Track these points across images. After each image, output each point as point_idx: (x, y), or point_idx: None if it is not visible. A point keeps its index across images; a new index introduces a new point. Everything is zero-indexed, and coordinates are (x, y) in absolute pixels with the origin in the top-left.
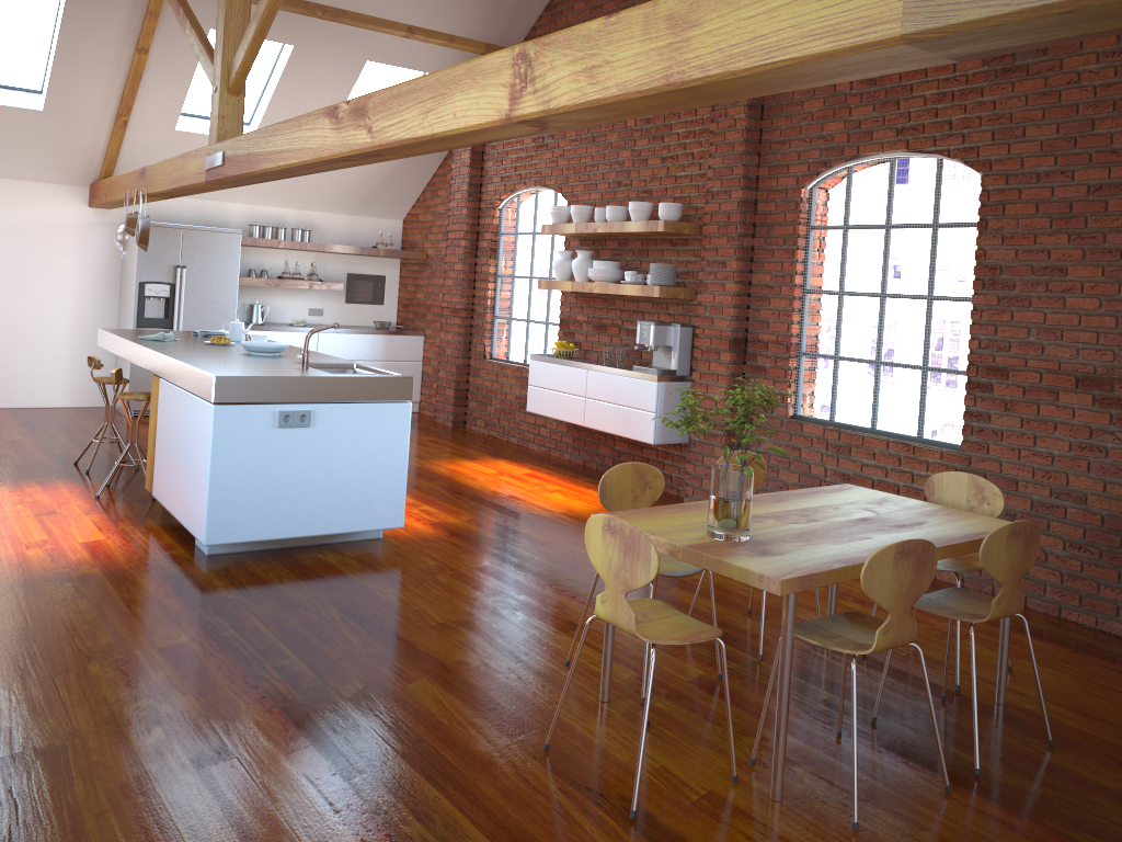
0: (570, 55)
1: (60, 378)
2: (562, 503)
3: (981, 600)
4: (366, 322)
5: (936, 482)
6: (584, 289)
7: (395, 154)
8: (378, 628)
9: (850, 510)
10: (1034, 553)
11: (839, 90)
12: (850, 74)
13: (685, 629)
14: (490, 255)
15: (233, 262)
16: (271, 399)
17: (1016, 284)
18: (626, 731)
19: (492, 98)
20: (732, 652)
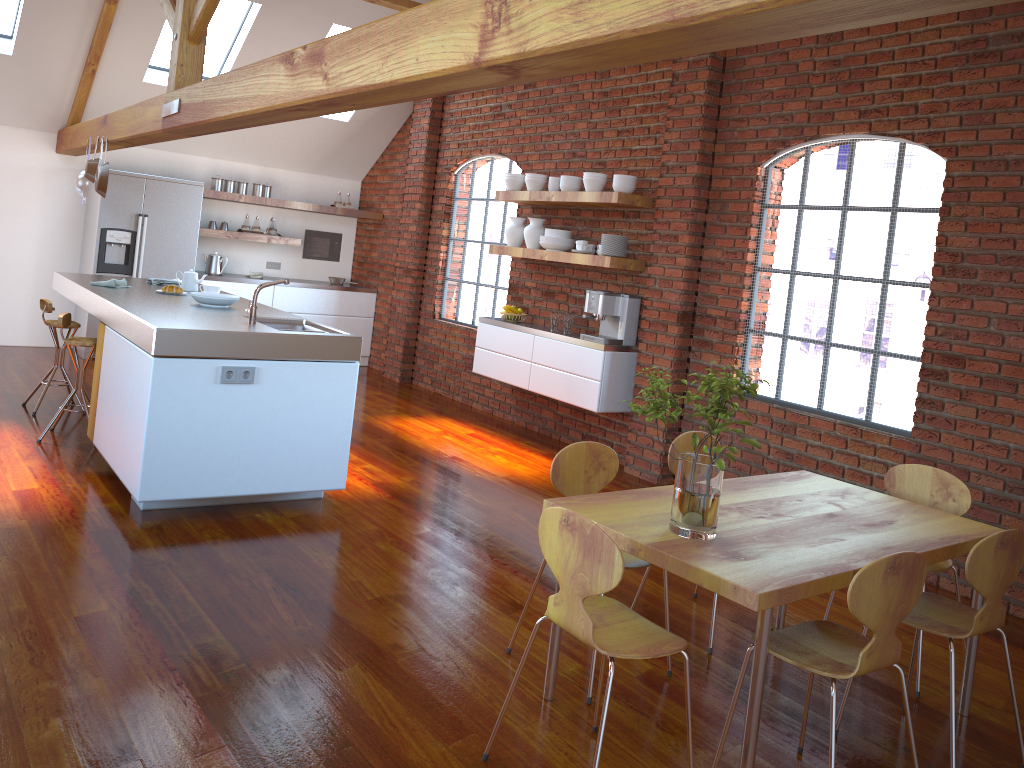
0: None
1: (21, 318)
2: (505, 467)
3: (954, 608)
4: (321, 278)
5: (897, 474)
6: (535, 256)
7: (351, 103)
8: (311, 602)
9: (815, 503)
10: (1019, 564)
11: (802, 70)
12: (909, 9)
13: (645, 638)
14: (444, 219)
15: (195, 213)
16: (214, 354)
17: (978, 272)
18: (571, 739)
19: (460, 40)
20: None
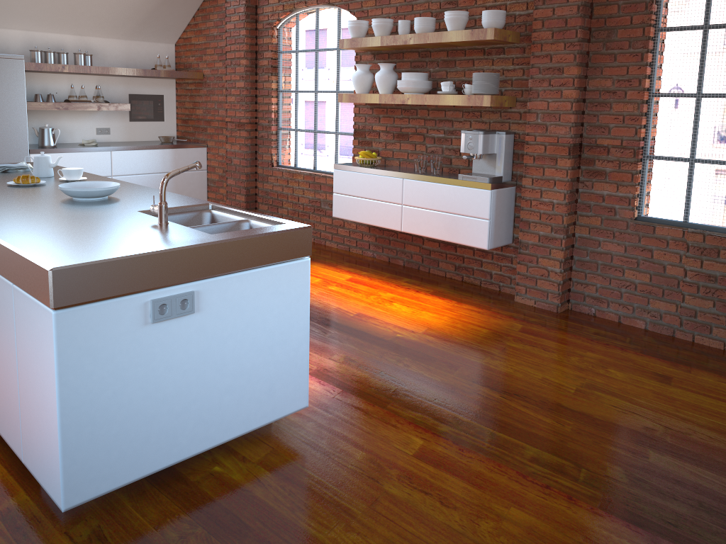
0: None
1: None
2: (413, 318)
3: None
4: (150, 138)
5: None
6: (395, 101)
7: None
8: None
9: None
10: None
11: None
12: None
13: None
14: (271, 73)
15: (19, 88)
16: (139, 287)
17: None
18: None
19: None
20: None
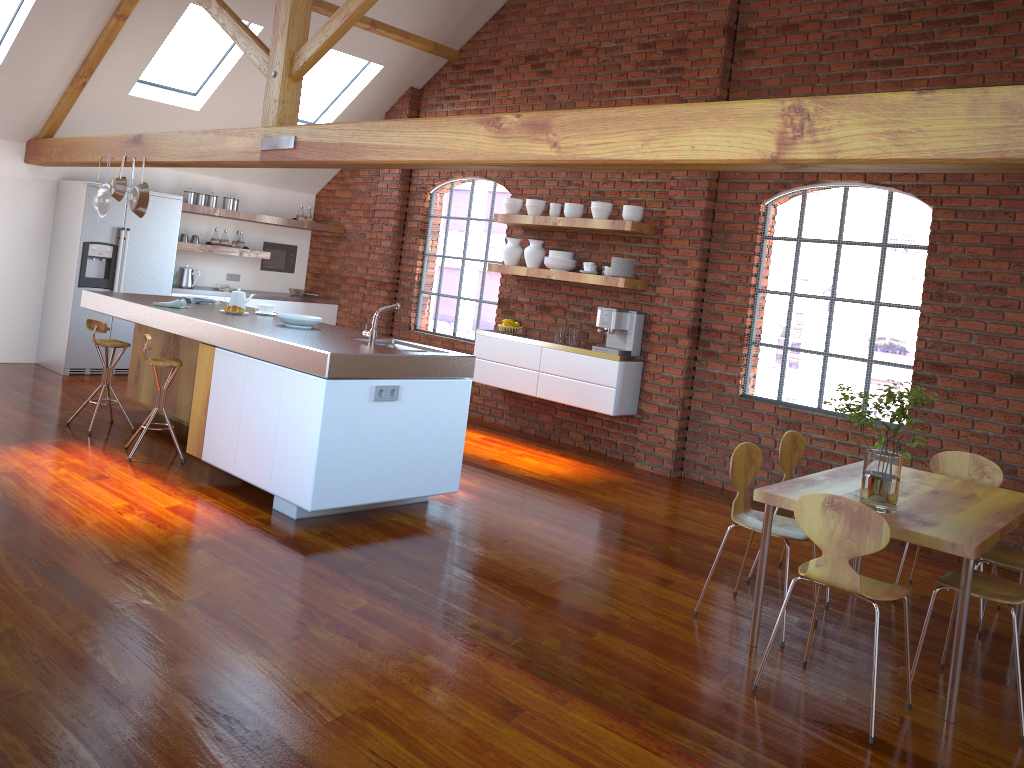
0: (866, 117)
1: None
2: (541, 467)
3: None
4: (278, 289)
5: (940, 459)
6: (541, 275)
7: (569, 167)
8: (515, 587)
9: (912, 483)
10: None
11: None
12: None
13: (875, 587)
14: (420, 235)
15: (173, 227)
16: (370, 375)
17: (961, 298)
18: (794, 671)
19: (751, 139)
20: (801, 600)
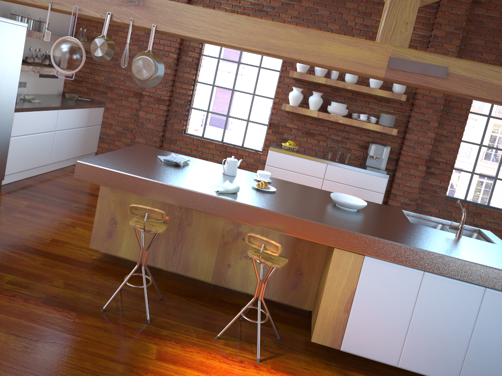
0: None
1: None
2: None
3: None
4: (48, 92)
5: None
6: (330, 119)
7: None
8: None
9: None
10: None
11: None
12: None
13: None
14: (194, 68)
15: (19, 52)
16: None
17: None
18: None
19: None
20: None
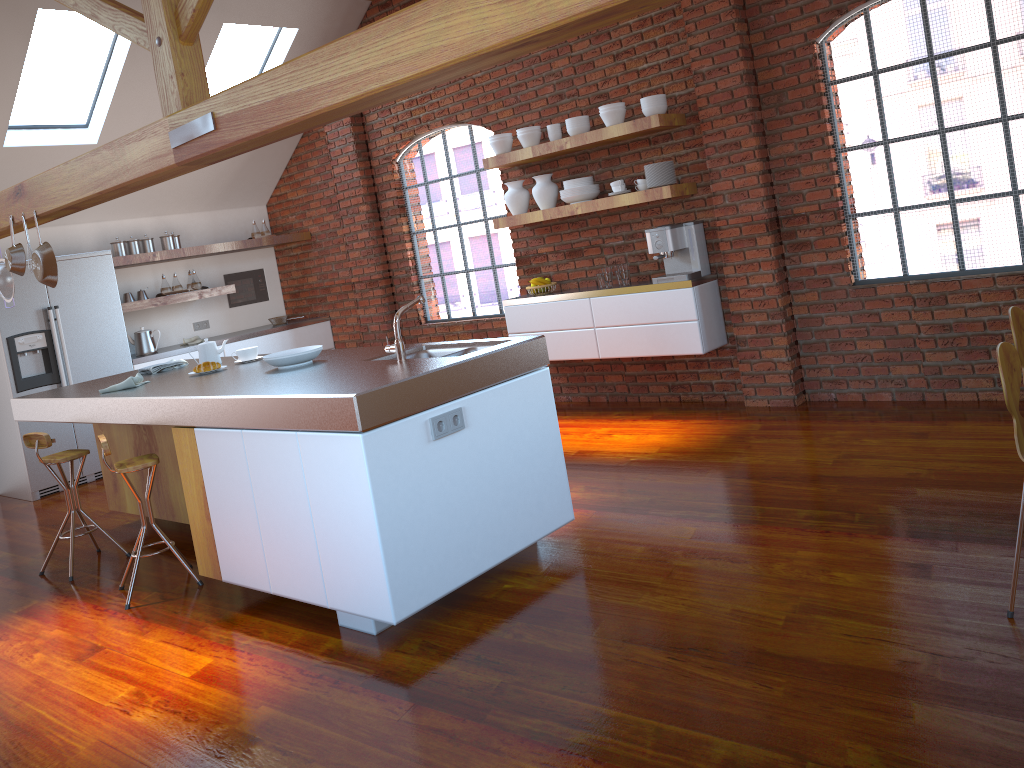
0: None
1: None
2: (641, 442)
3: None
4: (256, 323)
5: None
6: (562, 214)
7: (643, 5)
8: (734, 654)
9: None
10: None
11: None
12: None
13: None
14: (399, 214)
15: (111, 288)
16: (419, 406)
17: None
18: None
19: None
20: None
